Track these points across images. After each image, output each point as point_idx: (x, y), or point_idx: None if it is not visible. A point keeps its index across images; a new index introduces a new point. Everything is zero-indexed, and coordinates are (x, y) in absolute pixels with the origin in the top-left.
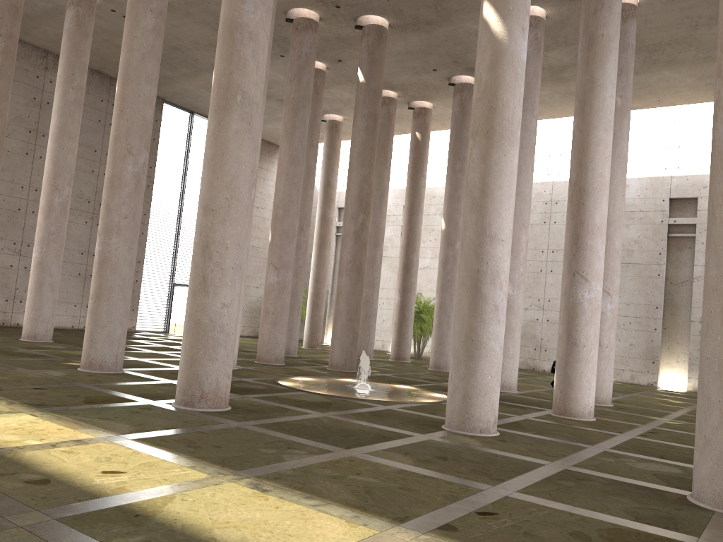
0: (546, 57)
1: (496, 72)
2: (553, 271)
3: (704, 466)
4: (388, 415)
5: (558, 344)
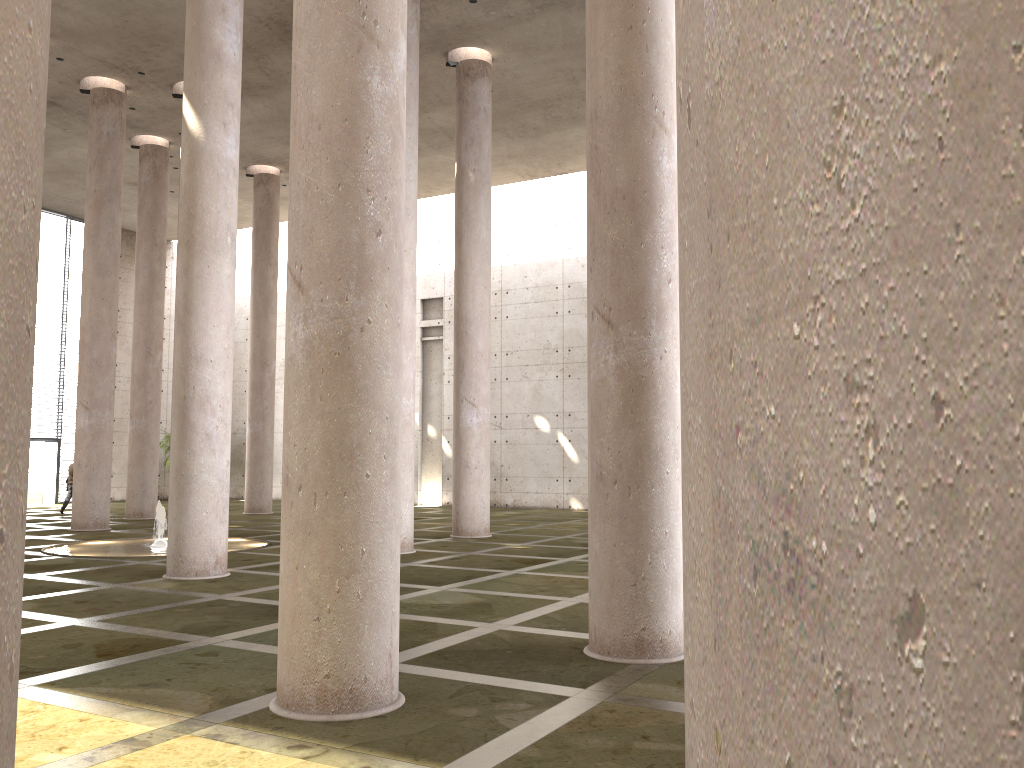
0: (431, 119)
1: (194, 174)
2: (509, 379)
3: None
4: (121, 570)
5: None
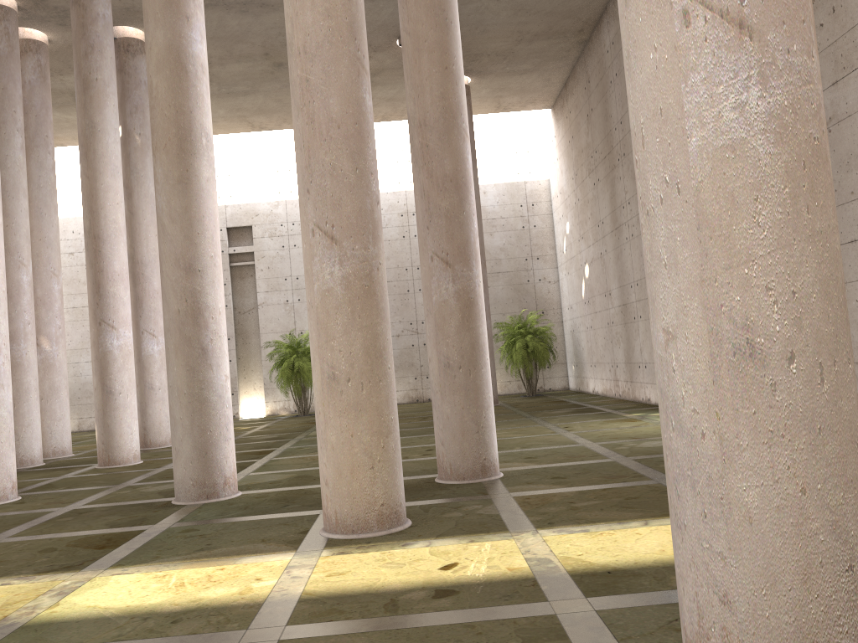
0: (63, 81)
1: None
2: None
3: (178, 473)
4: None
5: (94, 395)
